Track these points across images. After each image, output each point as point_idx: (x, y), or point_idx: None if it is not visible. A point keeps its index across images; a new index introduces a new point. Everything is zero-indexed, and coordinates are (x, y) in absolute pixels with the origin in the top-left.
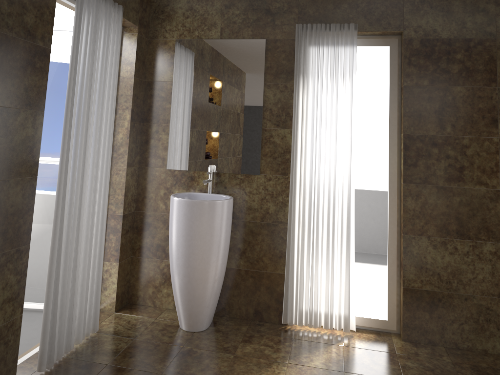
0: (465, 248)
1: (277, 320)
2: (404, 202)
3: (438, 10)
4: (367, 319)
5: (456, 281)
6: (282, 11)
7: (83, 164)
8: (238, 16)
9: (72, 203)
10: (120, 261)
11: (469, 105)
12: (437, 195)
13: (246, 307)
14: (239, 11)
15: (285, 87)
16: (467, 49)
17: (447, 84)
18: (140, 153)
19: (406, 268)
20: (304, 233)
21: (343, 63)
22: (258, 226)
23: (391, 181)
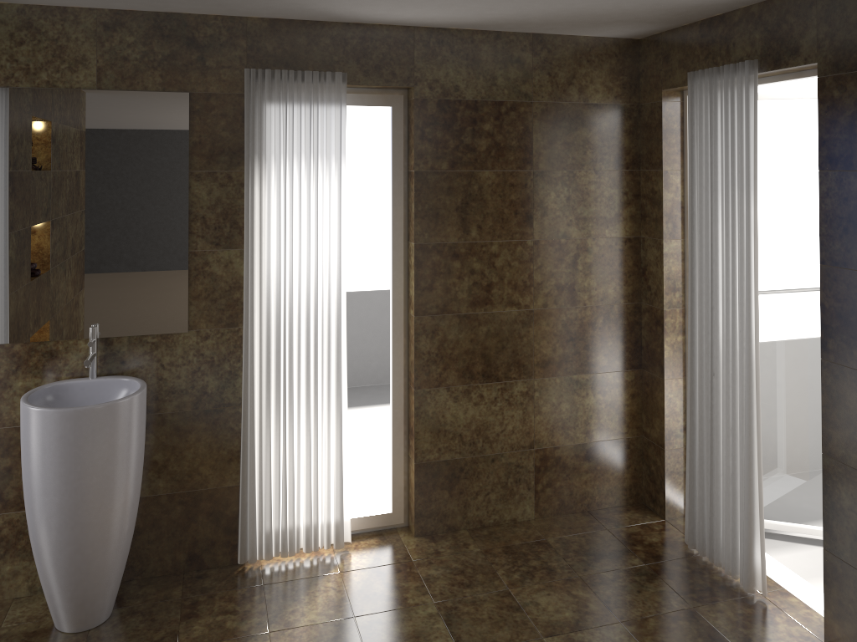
0: (493, 393)
1: (229, 559)
2: (416, 343)
3: (461, 56)
4: (365, 518)
5: (482, 439)
6: (218, 44)
7: None
8: (132, 48)
9: None
10: None
11: (500, 197)
12: (459, 327)
13: (174, 554)
14: (134, 37)
15: (228, 177)
16: (498, 117)
17: (472, 167)
18: None
19: (420, 436)
20: (270, 416)
21: (327, 137)
22: (188, 419)
23: (396, 313)
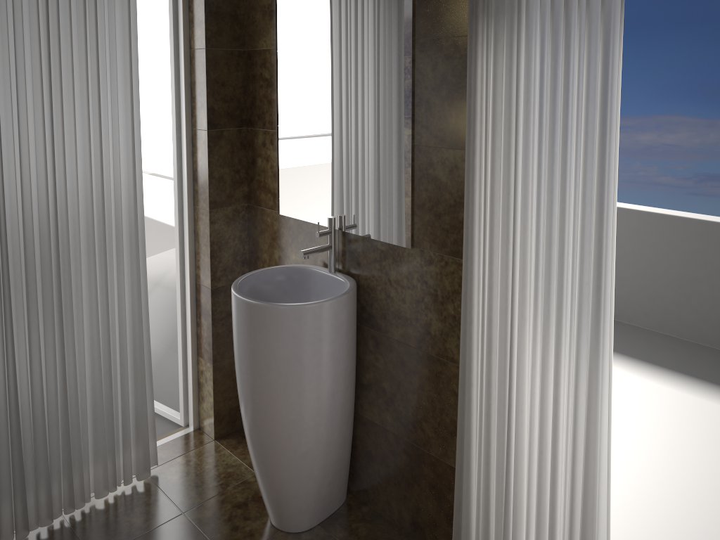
0: None
1: None
2: None
3: None
4: None
5: None
6: None
7: (54, 224)
8: None
9: (31, 293)
10: (216, 363)
11: None
12: None
13: (399, 506)
14: None
15: (454, 46)
16: None
17: None
18: (248, 180)
19: None
20: (490, 401)
21: None
22: (412, 356)
23: None
